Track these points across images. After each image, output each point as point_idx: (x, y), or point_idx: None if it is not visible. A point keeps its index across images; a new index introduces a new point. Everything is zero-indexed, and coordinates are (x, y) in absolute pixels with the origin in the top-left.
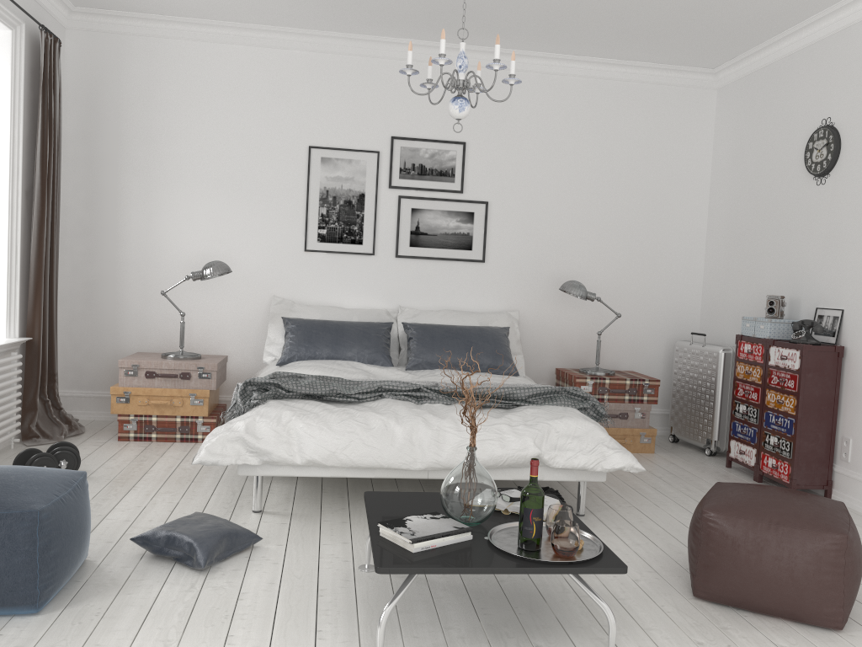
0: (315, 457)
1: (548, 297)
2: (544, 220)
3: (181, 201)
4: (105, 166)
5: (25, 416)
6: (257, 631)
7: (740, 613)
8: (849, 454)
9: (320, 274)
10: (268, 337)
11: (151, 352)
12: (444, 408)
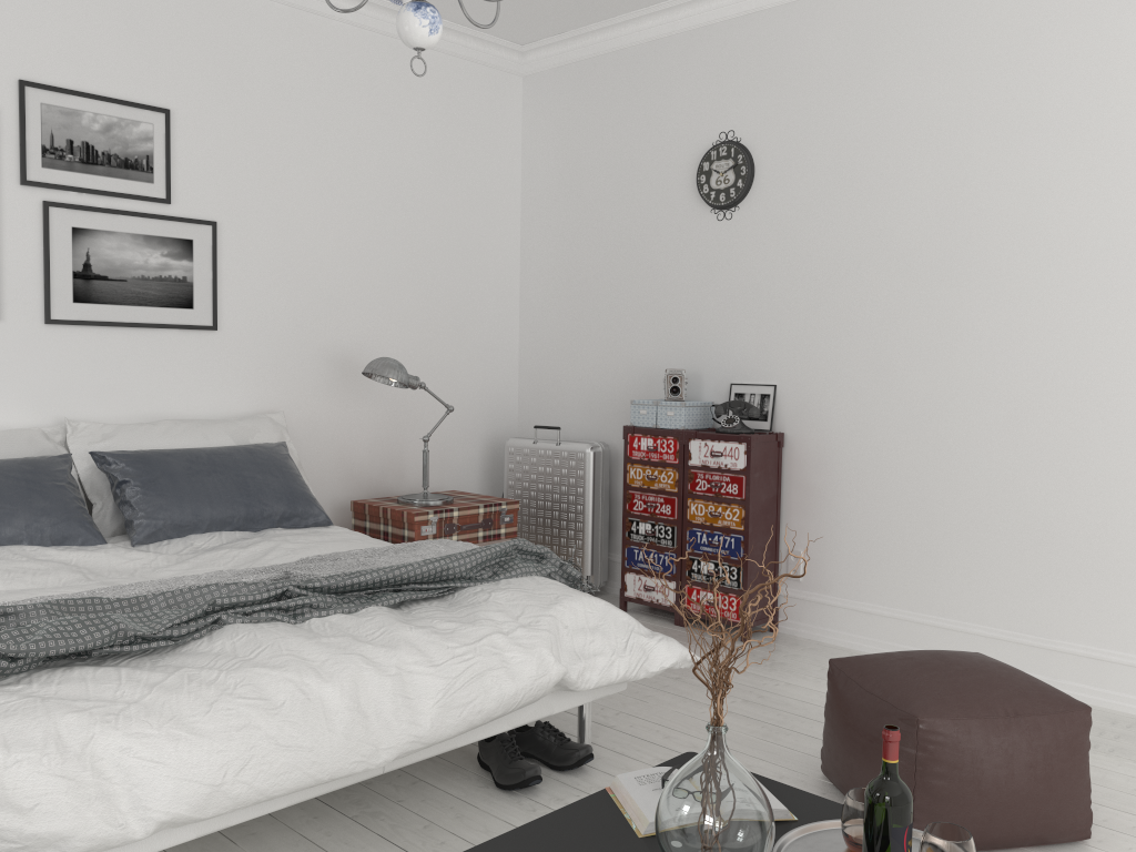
0: (178, 811)
1: (322, 386)
2: (308, 257)
3: None
4: None
5: None
6: None
7: None
8: (801, 571)
9: None
10: None
11: None
12: (363, 623)
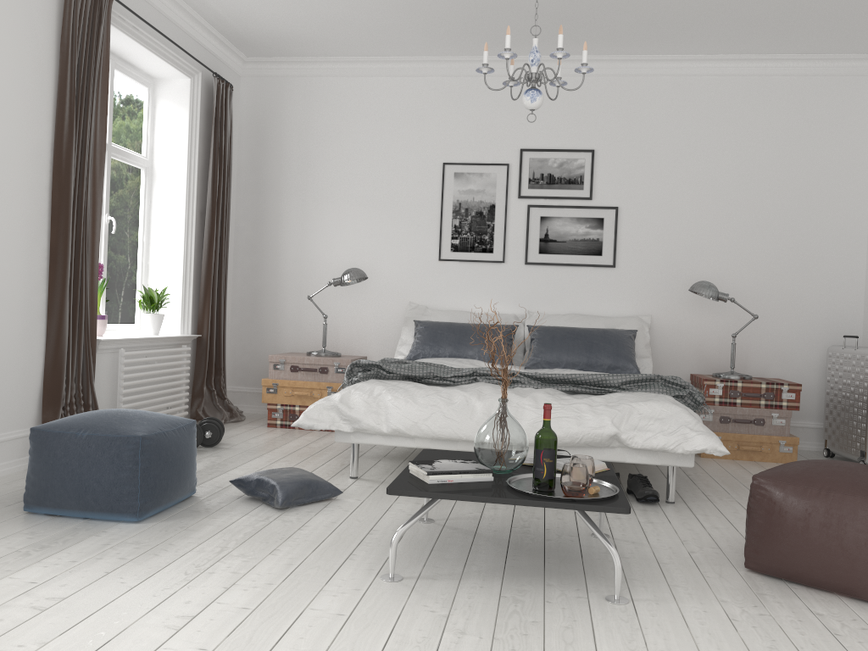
0: (399, 427)
1: (684, 302)
2: (678, 223)
3: (331, 219)
4: (269, 191)
5: (194, 402)
6: (300, 549)
7: (790, 586)
8: None
9: (453, 281)
10: (401, 338)
11: (301, 352)
12: (531, 390)
